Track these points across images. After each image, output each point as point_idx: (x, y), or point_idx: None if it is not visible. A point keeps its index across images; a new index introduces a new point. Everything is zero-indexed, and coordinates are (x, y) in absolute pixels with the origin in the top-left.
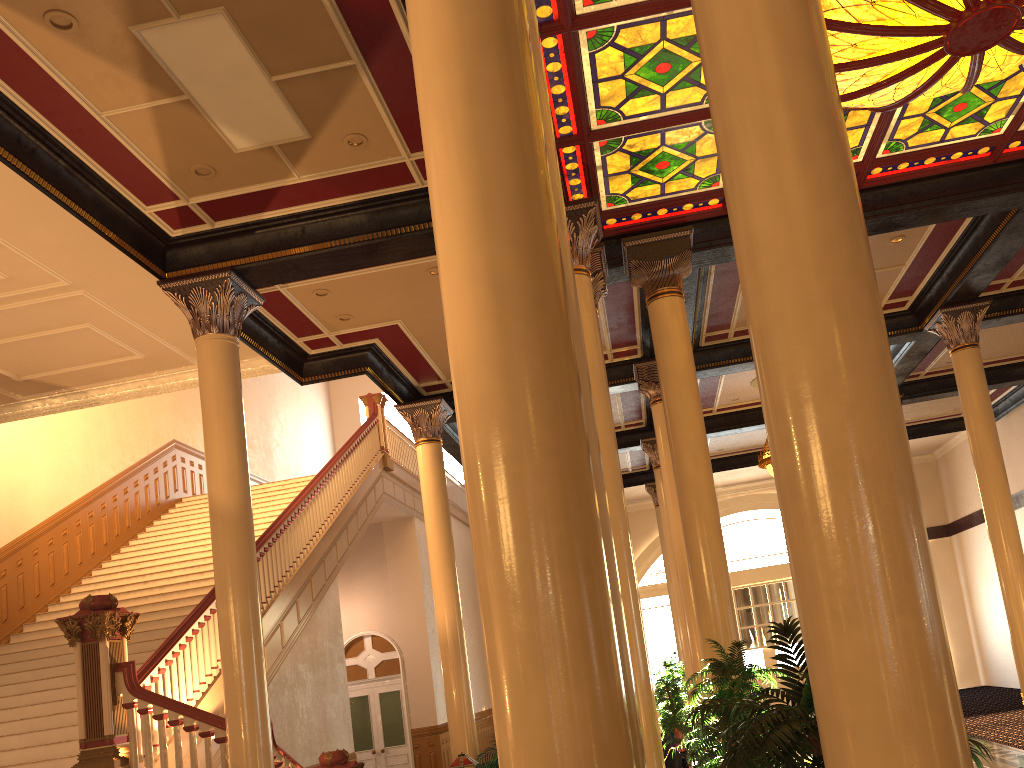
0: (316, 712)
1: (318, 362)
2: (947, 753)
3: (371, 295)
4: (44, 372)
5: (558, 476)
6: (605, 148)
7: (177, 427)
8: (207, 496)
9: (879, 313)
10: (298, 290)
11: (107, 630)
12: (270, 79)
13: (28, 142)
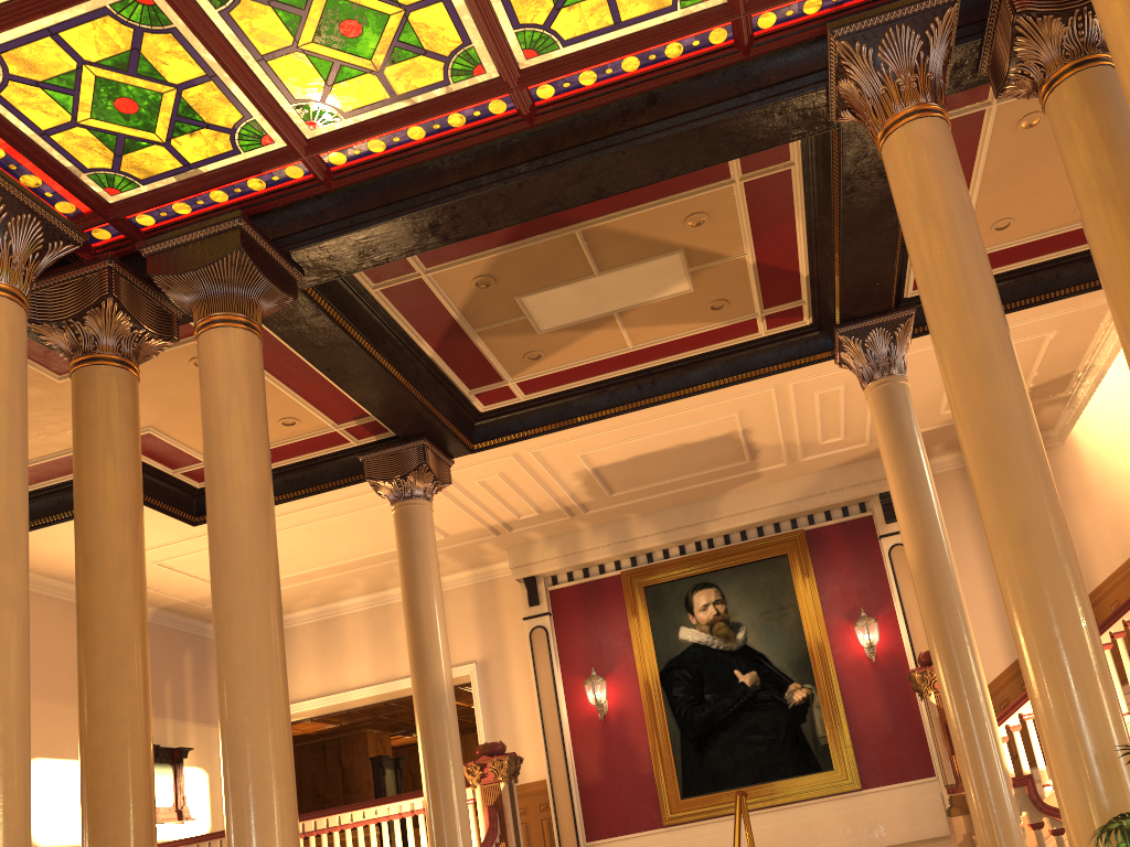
0: None
1: None
2: None
3: (1047, 180)
4: (1026, 380)
5: None
6: None
7: None
8: None
9: None
10: None
11: (922, 687)
12: (595, 275)
13: (645, 381)
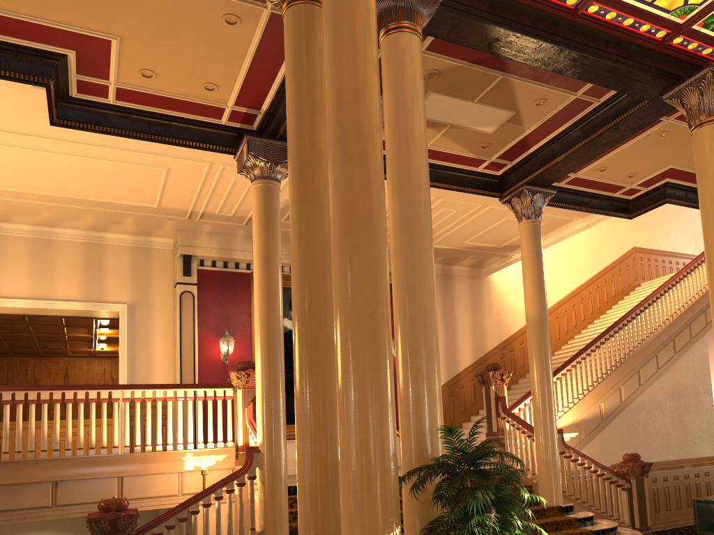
0: (675, 426)
1: (637, 202)
2: (350, 488)
3: (635, 160)
4: (508, 241)
5: (302, 367)
6: (706, 25)
7: (636, 238)
8: (654, 281)
9: (355, 296)
10: (587, 173)
11: (491, 381)
12: (473, 102)
13: None
